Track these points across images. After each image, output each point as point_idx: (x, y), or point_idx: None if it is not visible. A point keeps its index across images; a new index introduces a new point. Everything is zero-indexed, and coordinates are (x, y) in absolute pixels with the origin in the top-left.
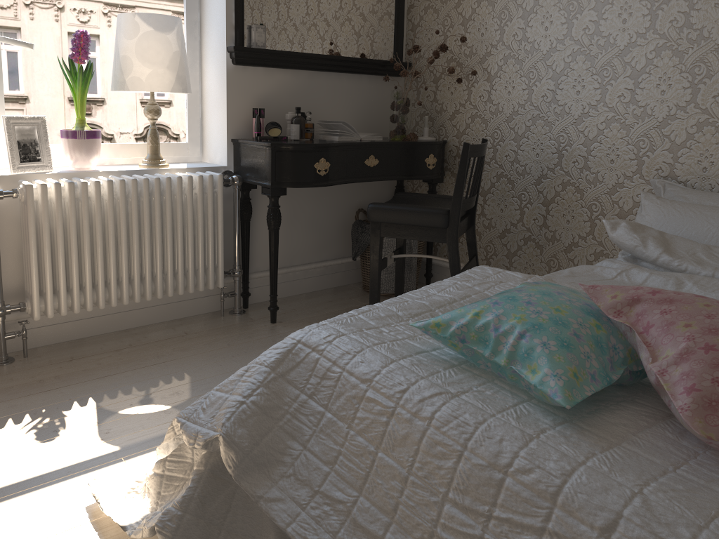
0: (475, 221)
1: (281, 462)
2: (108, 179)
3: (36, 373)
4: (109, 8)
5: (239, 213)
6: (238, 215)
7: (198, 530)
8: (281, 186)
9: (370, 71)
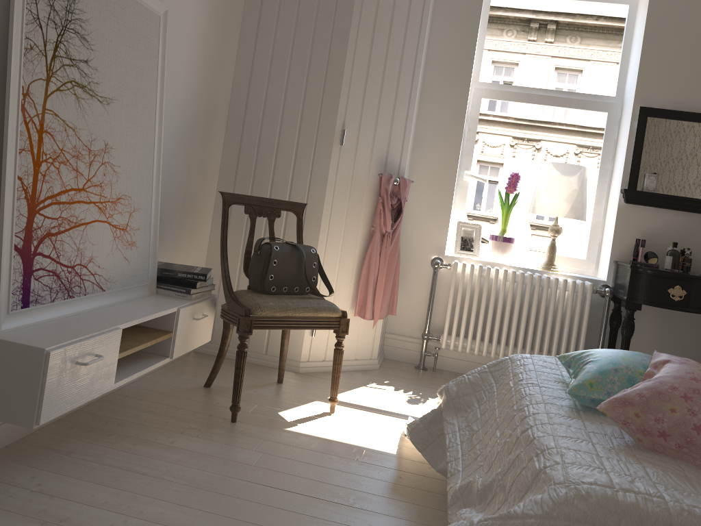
0: None
1: (466, 411)
2: (504, 269)
3: (432, 379)
4: (542, 158)
5: (605, 319)
6: (604, 320)
7: (422, 434)
8: (635, 301)
9: None
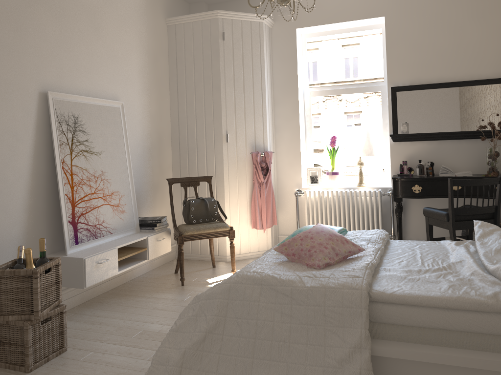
0: (499, 224)
1: None
2: (331, 190)
3: None
4: (349, 124)
5: (392, 209)
6: (391, 209)
7: None
8: (398, 197)
9: (481, 137)
